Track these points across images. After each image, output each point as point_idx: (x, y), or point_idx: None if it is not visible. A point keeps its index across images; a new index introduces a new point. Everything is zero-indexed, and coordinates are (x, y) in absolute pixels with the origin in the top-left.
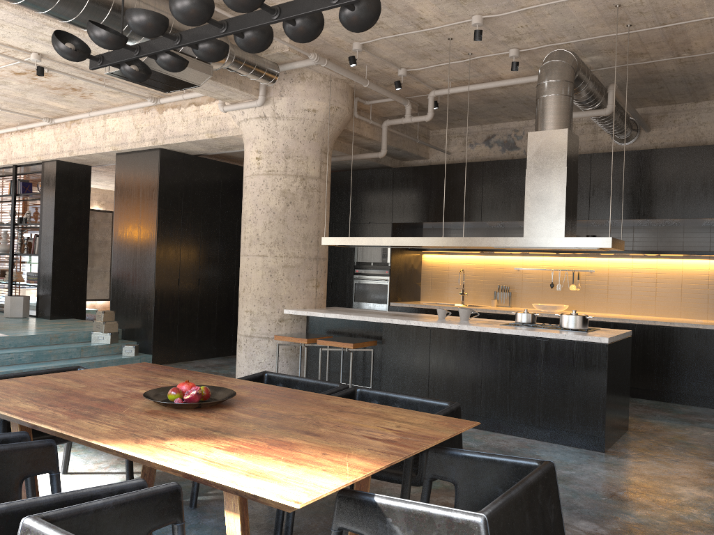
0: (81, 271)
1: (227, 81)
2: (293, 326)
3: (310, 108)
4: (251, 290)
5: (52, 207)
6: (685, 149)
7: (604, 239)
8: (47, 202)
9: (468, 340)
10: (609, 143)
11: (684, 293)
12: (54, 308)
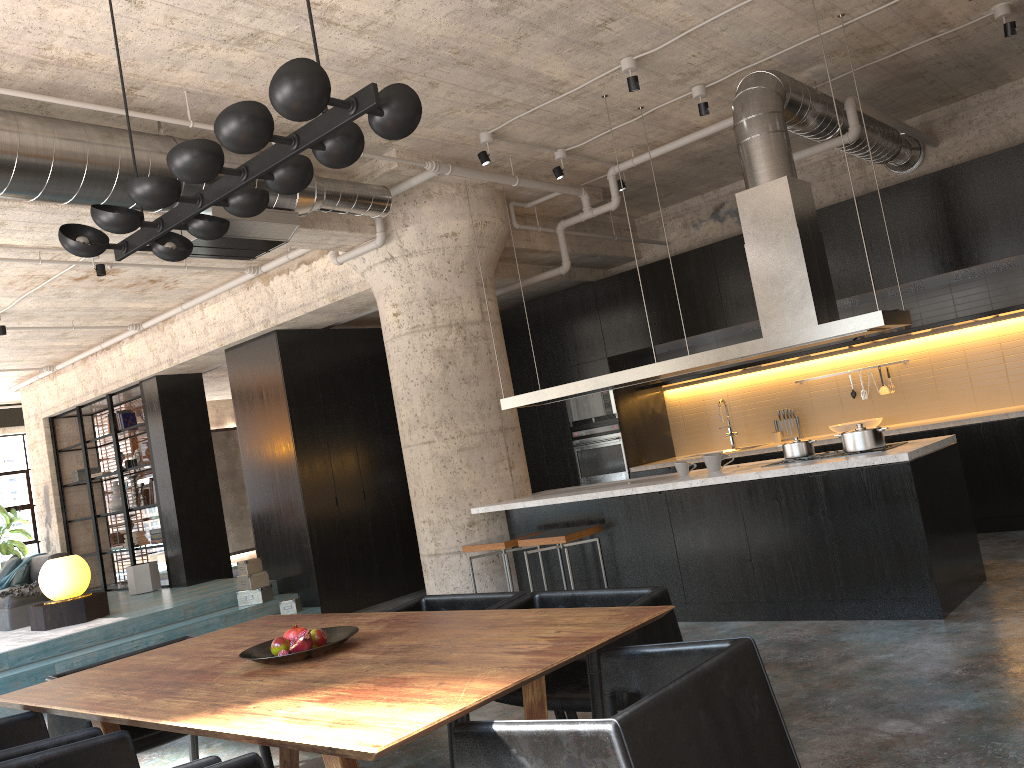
0: (216, 513)
1: (330, 224)
2: (489, 529)
3: (448, 232)
4: (423, 491)
5: (162, 438)
6: (986, 159)
7: (871, 315)
8: (154, 433)
9: (718, 498)
10: (885, 175)
11: None
12: (189, 570)
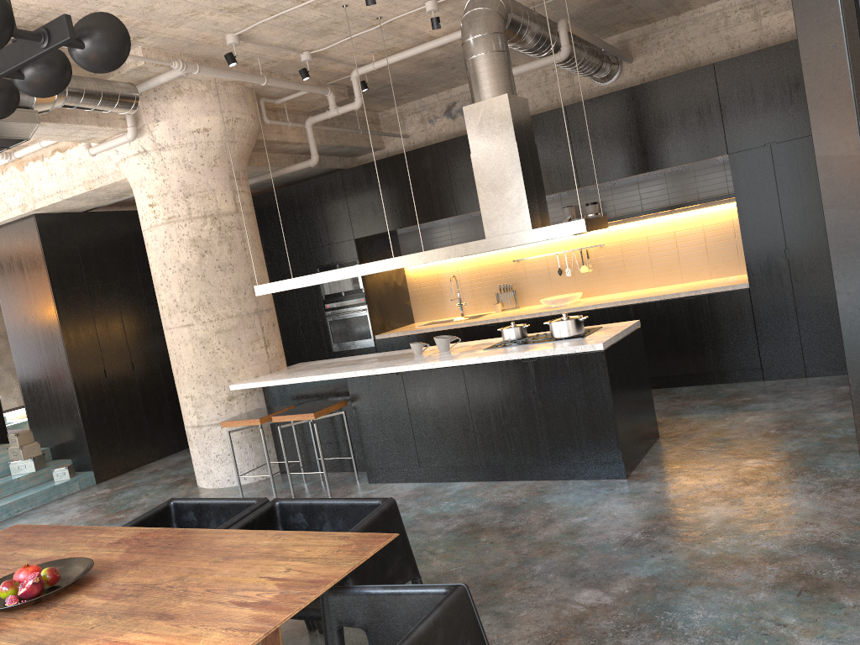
0: None
1: (77, 118)
2: (247, 402)
3: (200, 128)
4: (185, 370)
5: None
6: (670, 79)
7: (576, 223)
8: None
9: (447, 379)
10: (589, 85)
11: (710, 249)
12: None
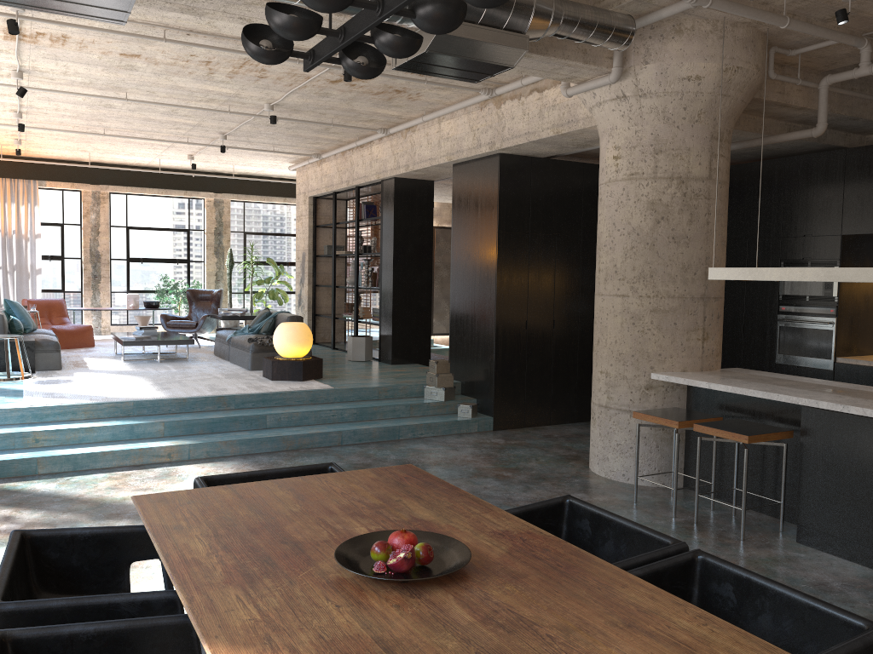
0: (425, 307)
1: (564, 53)
2: (666, 396)
3: (691, 75)
4: (606, 343)
5: (391, 234)
6: None
7: None
8: (386, 228)
9: None
10: None
11: None
12: (395, 351)
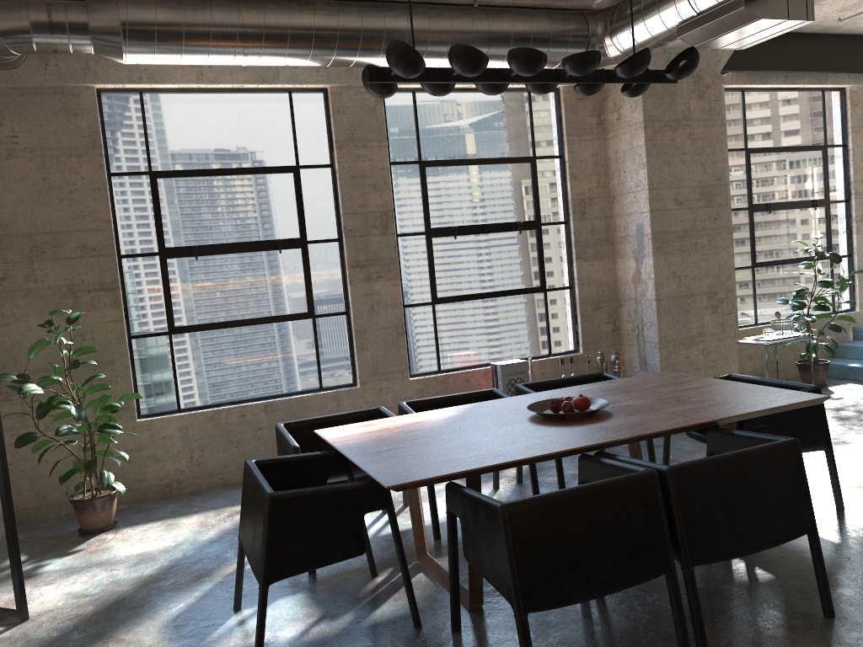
0: None
1: None
2: None
3: None
4: None
5: None
6: None
7: None
8: None
9: None
10: None
11: None
12: None
